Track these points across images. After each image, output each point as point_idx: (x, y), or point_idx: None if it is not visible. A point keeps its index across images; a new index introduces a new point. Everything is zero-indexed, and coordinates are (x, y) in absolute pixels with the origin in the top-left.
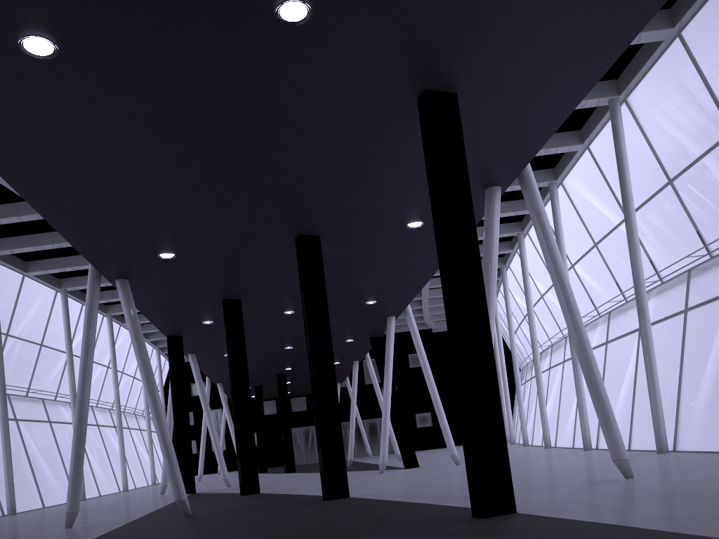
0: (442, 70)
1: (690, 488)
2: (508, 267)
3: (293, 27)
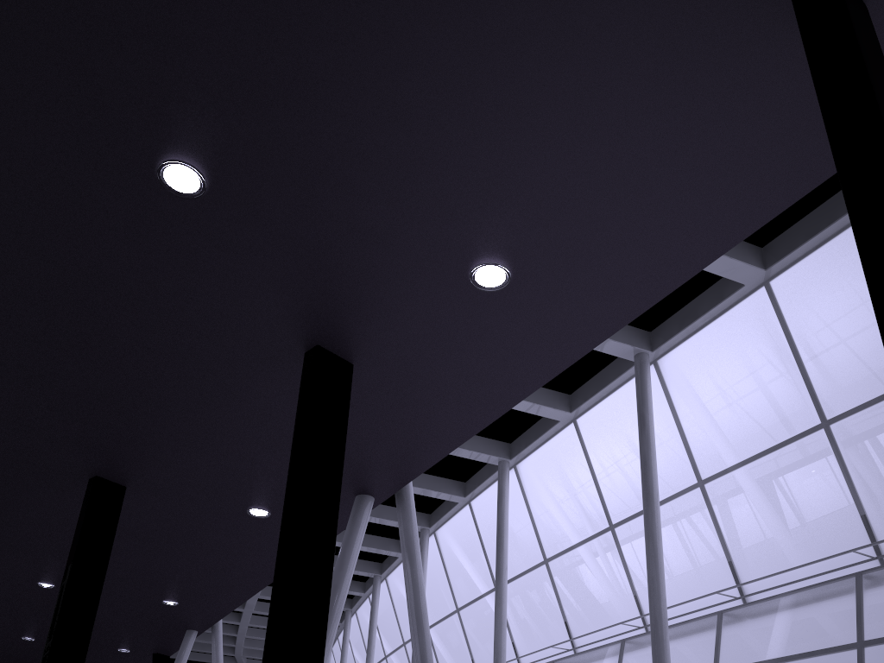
0: (344, 330)
1: None
2: (354, 612)
3: (175, 198)
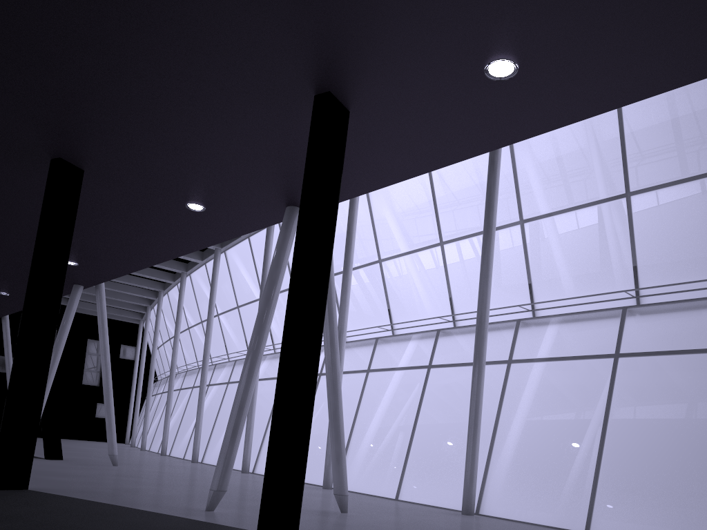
0: (359, 84)
1: None
2: (188, 274)
3: None
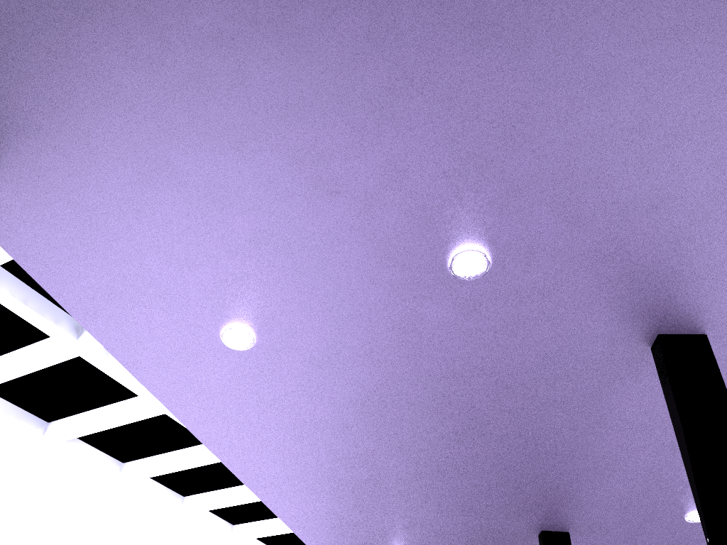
0: (676, 306)
1: None
2: None
3: (473, 282)
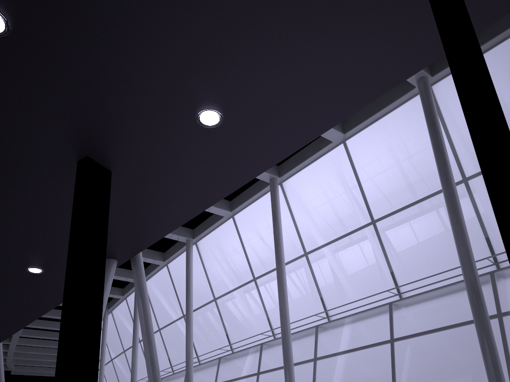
0: (107, 147)
1: None
2: None
3: None
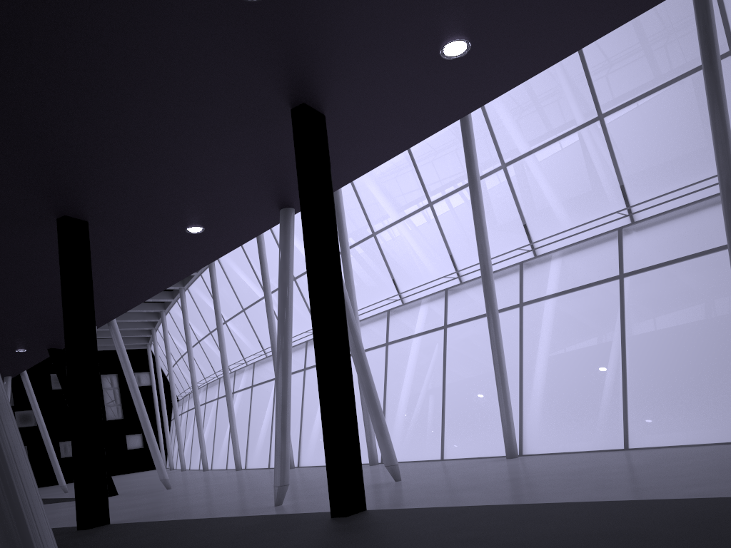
0: (329, 91)
1: (469, 481)
2: (186, 289)
3: (239, 0)
